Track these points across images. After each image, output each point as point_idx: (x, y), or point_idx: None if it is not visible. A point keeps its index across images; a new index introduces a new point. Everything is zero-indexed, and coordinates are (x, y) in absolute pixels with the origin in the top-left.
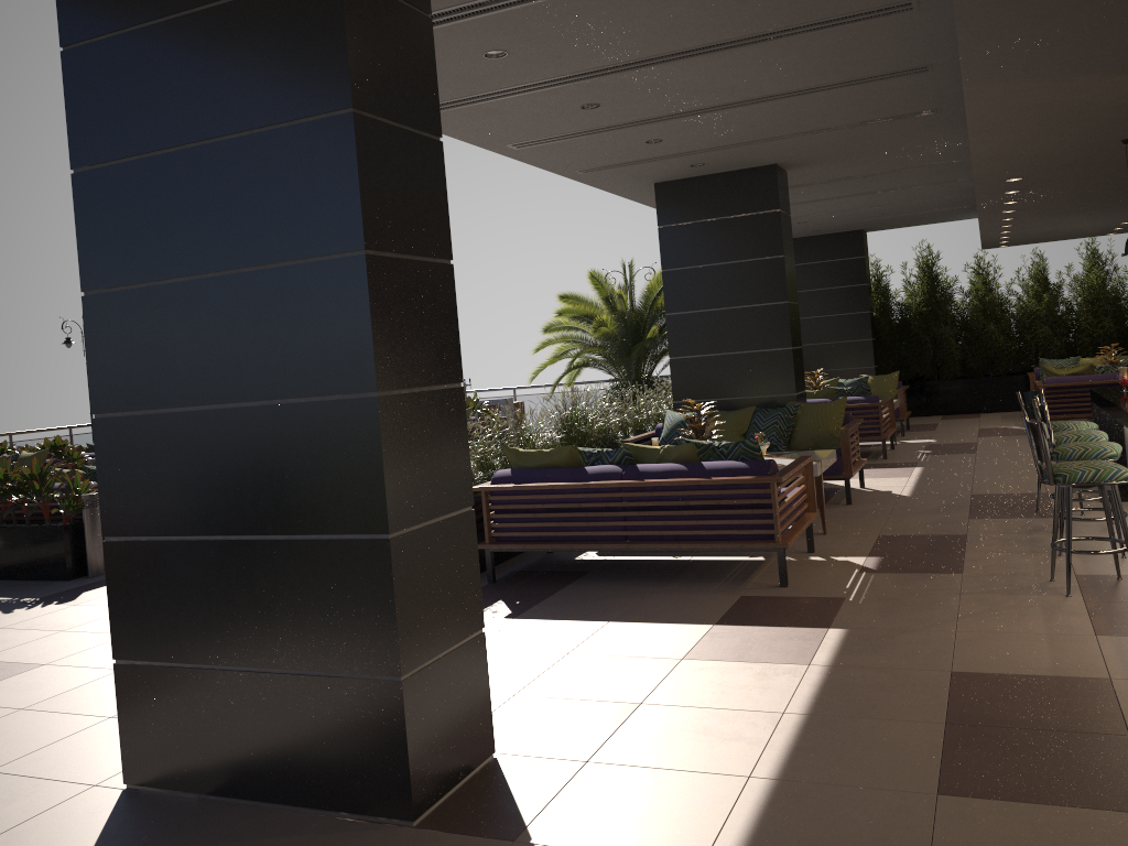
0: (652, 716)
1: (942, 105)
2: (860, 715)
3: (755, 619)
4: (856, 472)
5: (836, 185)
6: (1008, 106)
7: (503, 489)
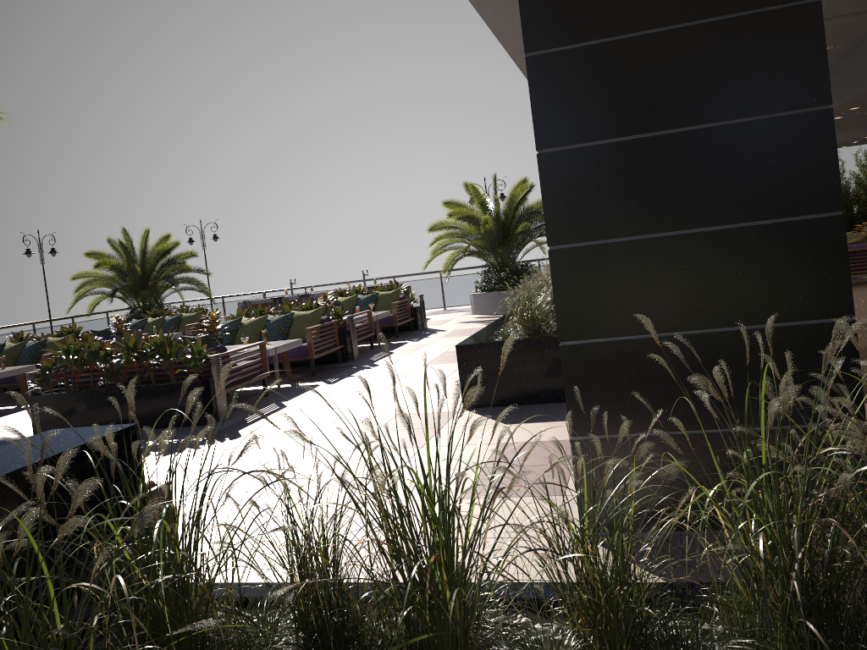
0: None
1: (846, 41)
2: None
3: None
4: None
5: None
6: None
7: None
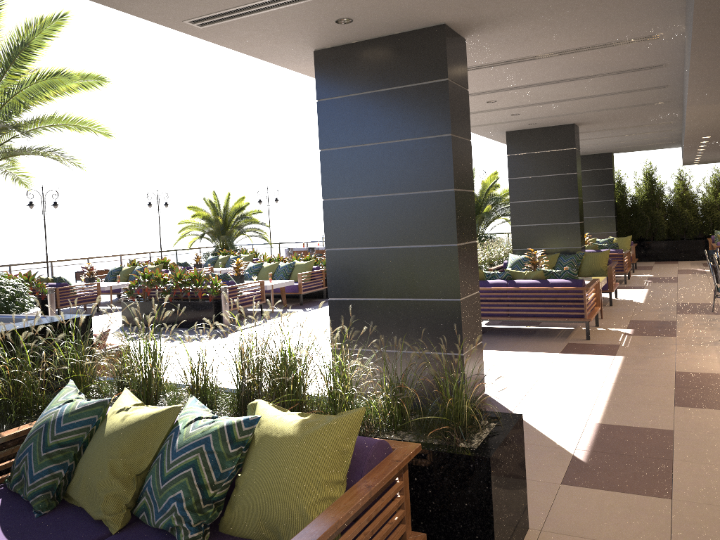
0: (546, 382)
1: (669, 99)
2: (637, 384)
3: (578, 351)
4: (615, 289)
5: (603, 132)
6: (707, 112)
7: None
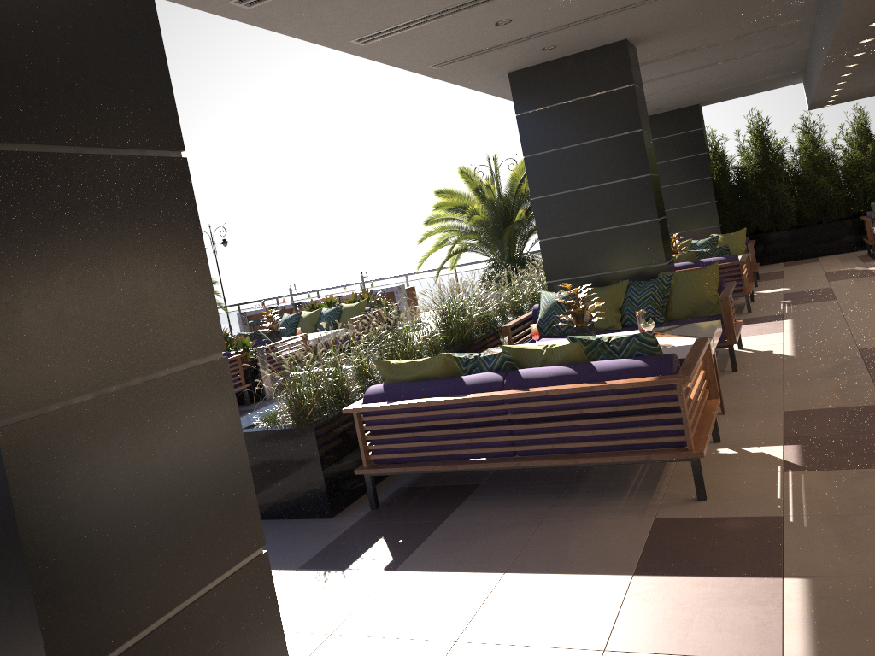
0: None
1: None
2: None
3: (682, 563)
4: (738, 337)
5: (681, 59)
6: None
7: (376, 409)
